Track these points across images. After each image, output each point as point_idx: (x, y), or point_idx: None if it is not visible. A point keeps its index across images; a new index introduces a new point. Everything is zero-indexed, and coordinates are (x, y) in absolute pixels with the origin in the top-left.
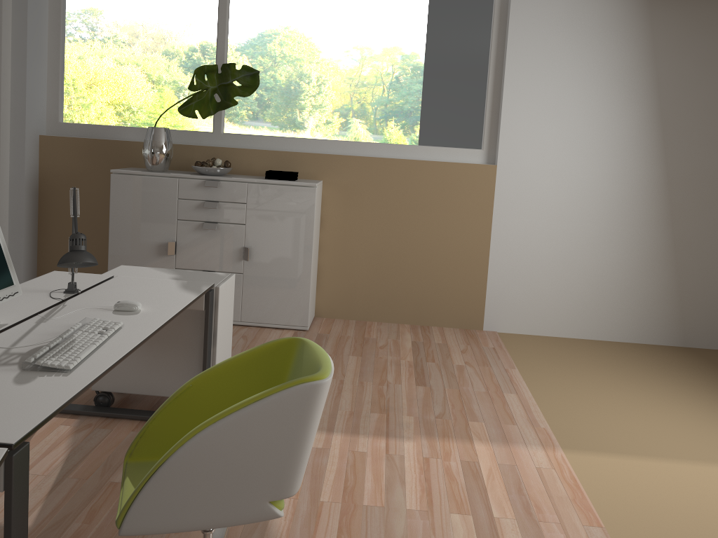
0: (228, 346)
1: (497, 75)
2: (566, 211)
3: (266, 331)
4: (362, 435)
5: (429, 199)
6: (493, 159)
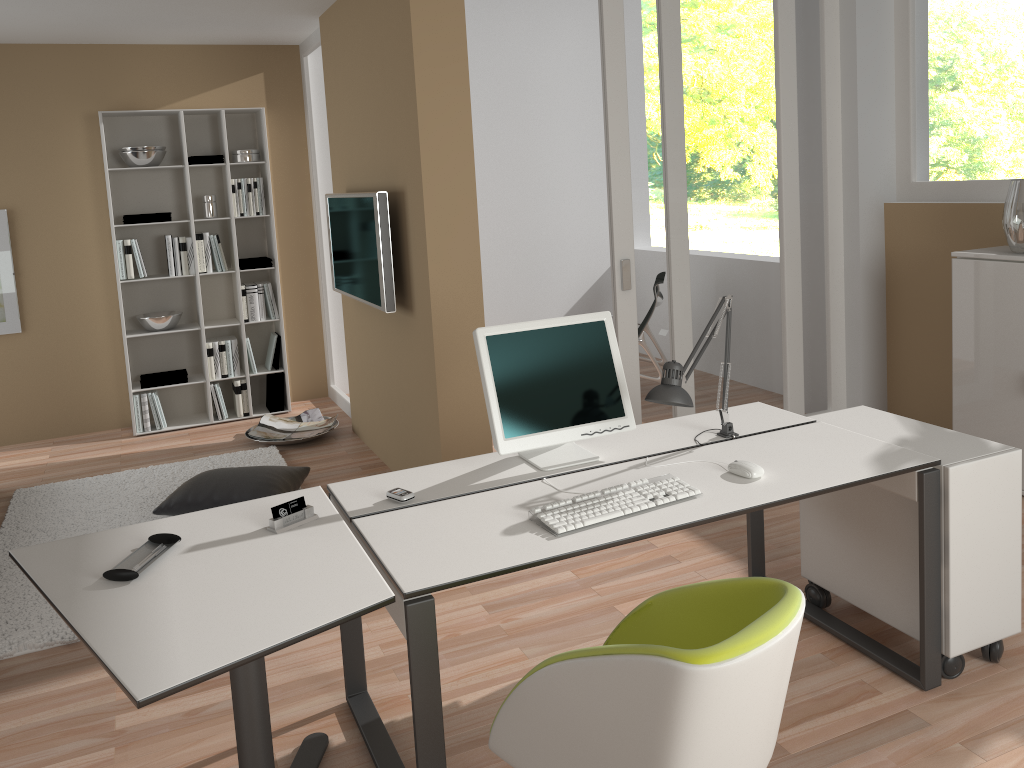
0: (1003, 574)
1: None
2: None
3: None
4: None
5: None
6: None
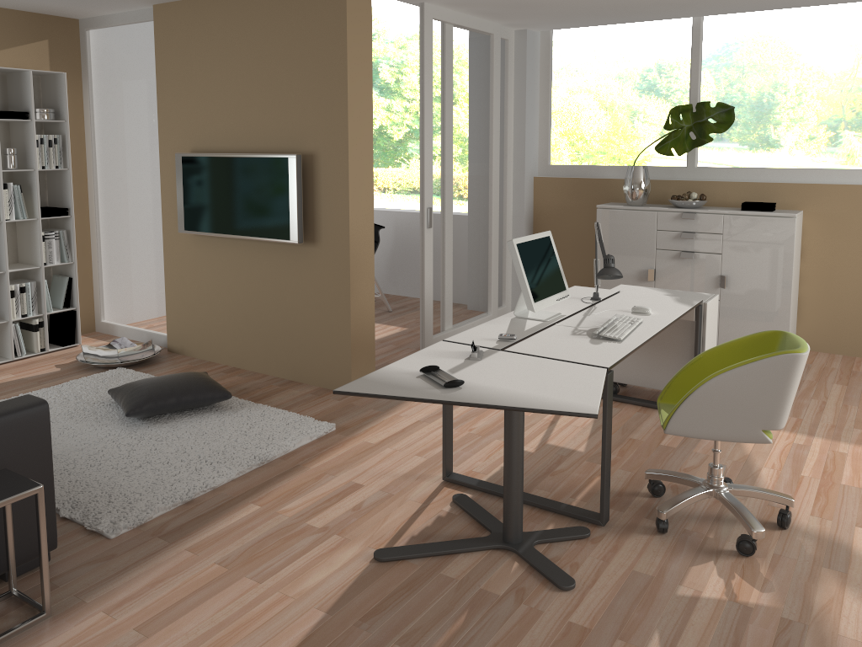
0: None
1: None
2: None
3: None
4: (842, 442)
5: None
6: None
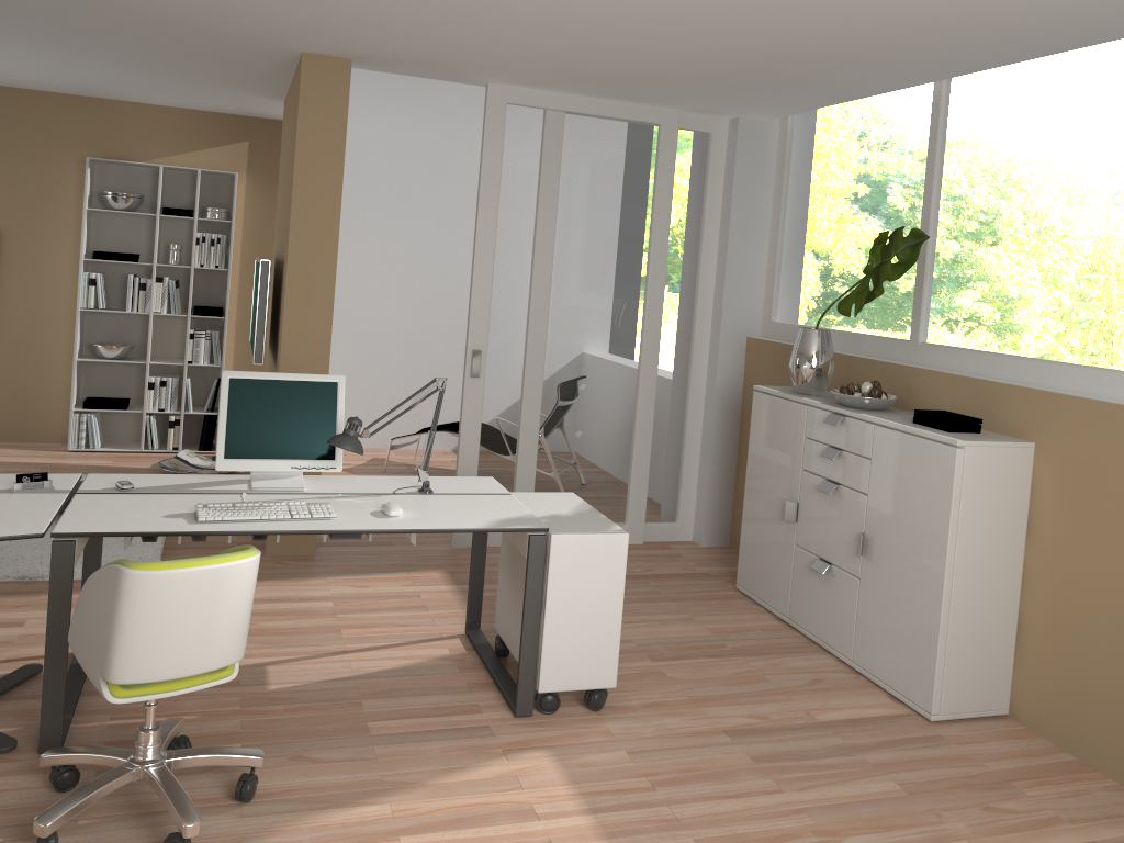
0: (601, 634)
1: None
2: None
3: (865, 691)
4: (607, 842)
5: None
6: None
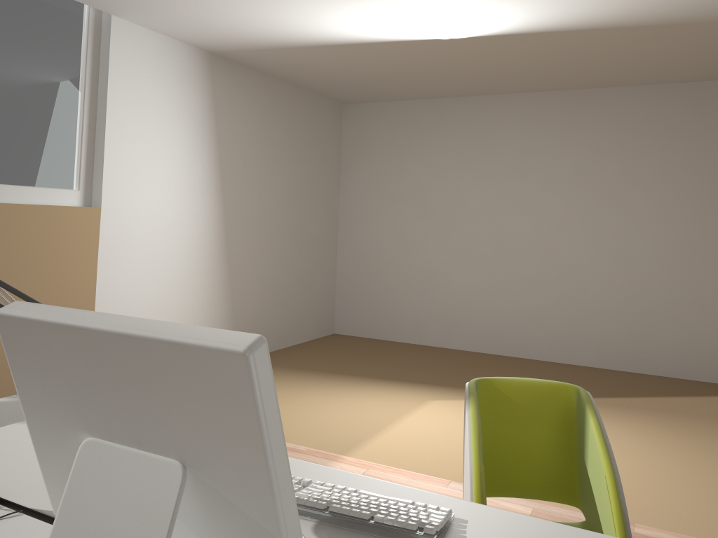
0: None
1: (92, 105)
2: (159, 253)
3: None
4: None
5: (30, 253)
6: (90, 201)
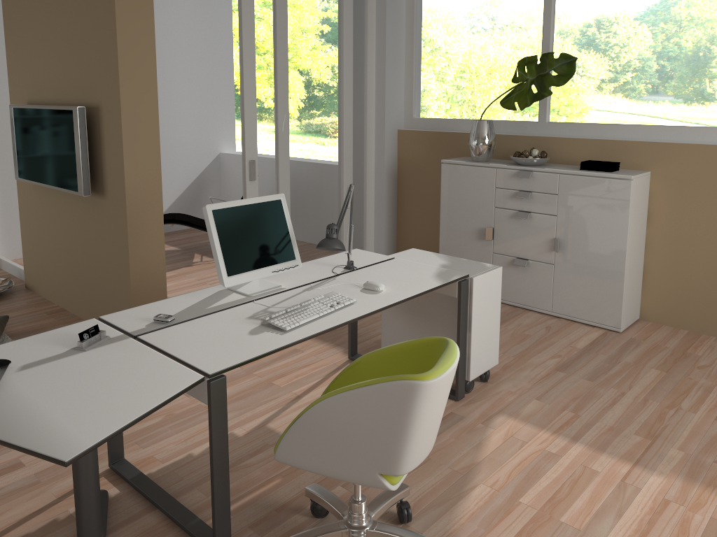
0: (492, 334)
1: None
2: None
3: (573, 326)
4: (606, 454)
5: None
6: None
